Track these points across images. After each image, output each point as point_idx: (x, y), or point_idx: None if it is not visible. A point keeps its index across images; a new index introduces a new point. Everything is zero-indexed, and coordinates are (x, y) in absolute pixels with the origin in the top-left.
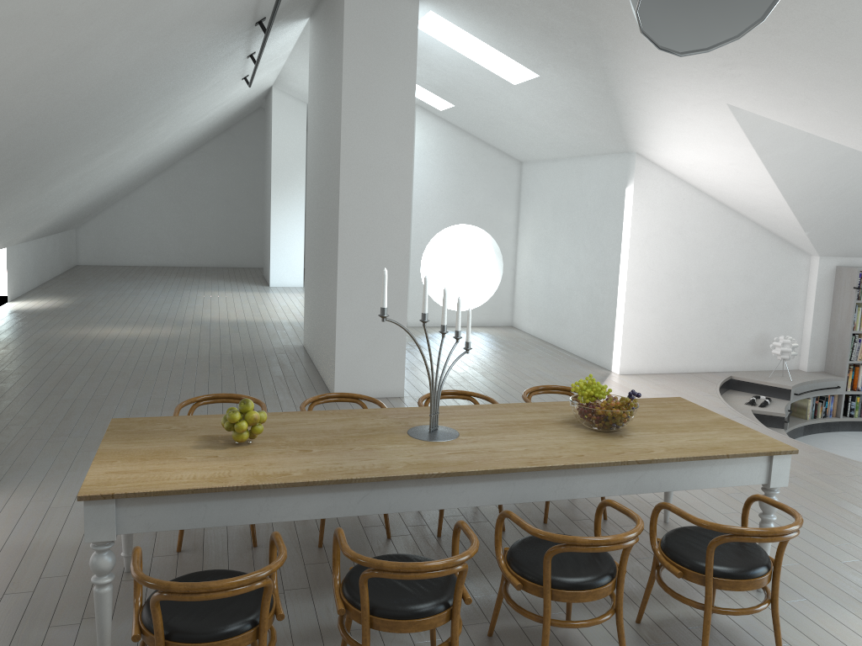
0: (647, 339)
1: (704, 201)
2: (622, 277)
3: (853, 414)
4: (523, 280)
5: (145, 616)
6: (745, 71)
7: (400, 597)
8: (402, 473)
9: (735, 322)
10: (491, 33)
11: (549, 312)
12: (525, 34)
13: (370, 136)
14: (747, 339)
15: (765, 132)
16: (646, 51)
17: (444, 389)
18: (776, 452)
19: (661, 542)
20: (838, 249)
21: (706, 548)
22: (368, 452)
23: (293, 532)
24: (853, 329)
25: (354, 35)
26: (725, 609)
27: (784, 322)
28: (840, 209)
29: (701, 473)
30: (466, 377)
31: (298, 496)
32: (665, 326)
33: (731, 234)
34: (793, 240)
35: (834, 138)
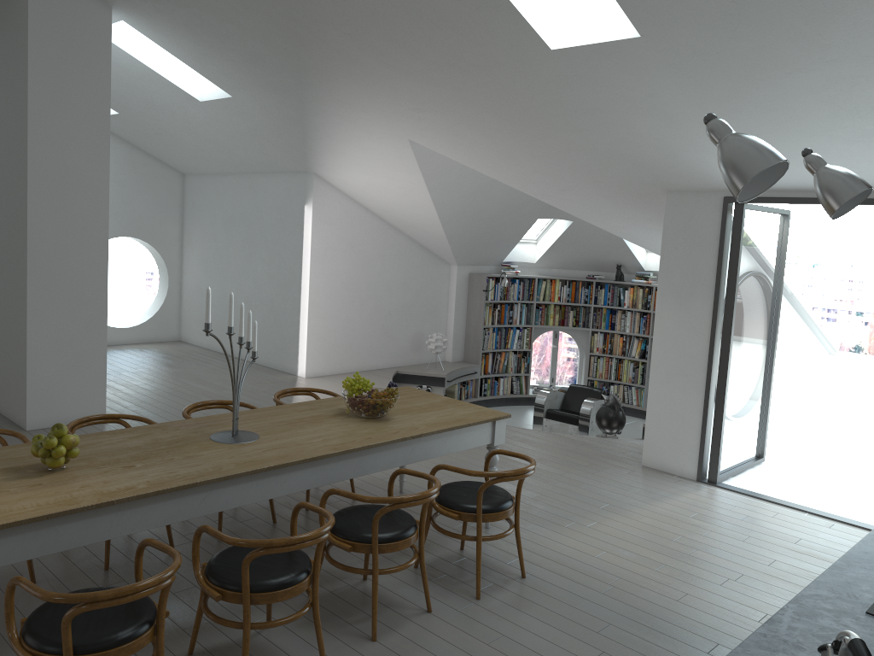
0: (328, 343)
1: (370, 218)
2: (305, 288)
3: (486, 393)
4: (191, 293)
5: (37, 642)
6: (430, 116)
7: (270, 573)
8: (239, 471)
9: (397, 324)
10: (189, 51)
11: (224, 324)
12: (228, 58)
13: (62, 146)
14: (406, 338)
15: (433, 164)
16: (348, 89)
17: (145, 407)
18: (498, 417)
19: (435, 498)
20: (470, 259)
21: (469, 494)
22: (190, 459)
23: (68, 562)
24: (484, 324)
25: (41, 37)
26: (490, 536)
27: (433, 322)
28: (476, 226)
29: (452, 440)
30: (162, 394)
31: (146, 507)
32: (343, 331)
33: (392, 247)
34: (438, 252)
35: (488, 173)
